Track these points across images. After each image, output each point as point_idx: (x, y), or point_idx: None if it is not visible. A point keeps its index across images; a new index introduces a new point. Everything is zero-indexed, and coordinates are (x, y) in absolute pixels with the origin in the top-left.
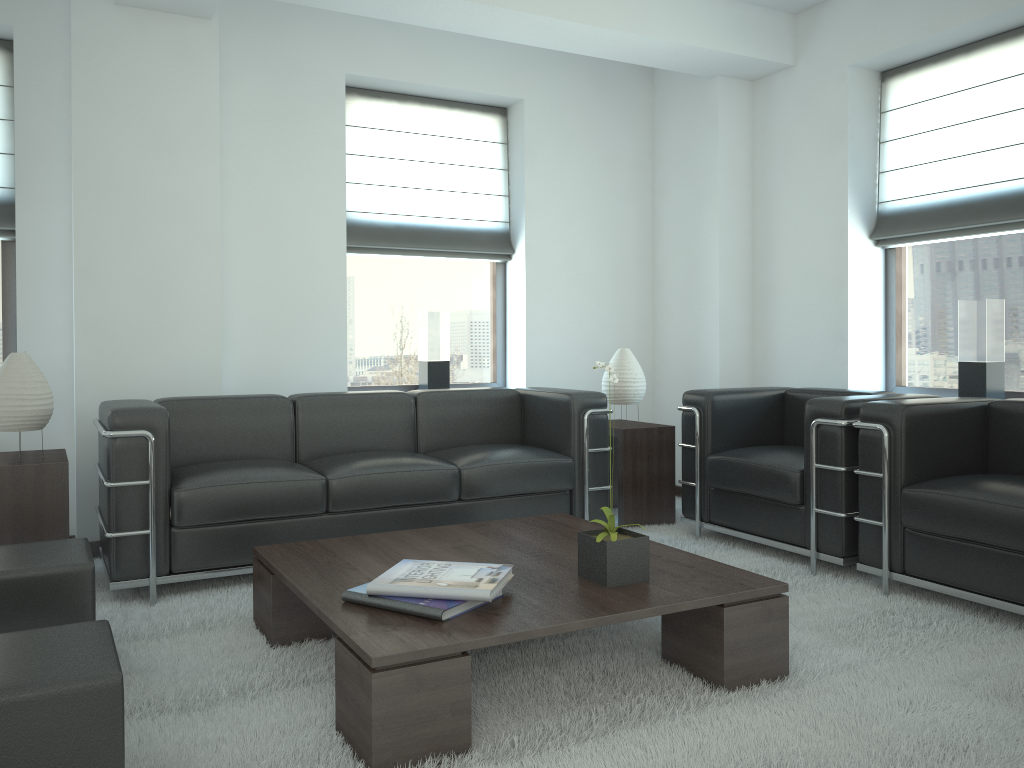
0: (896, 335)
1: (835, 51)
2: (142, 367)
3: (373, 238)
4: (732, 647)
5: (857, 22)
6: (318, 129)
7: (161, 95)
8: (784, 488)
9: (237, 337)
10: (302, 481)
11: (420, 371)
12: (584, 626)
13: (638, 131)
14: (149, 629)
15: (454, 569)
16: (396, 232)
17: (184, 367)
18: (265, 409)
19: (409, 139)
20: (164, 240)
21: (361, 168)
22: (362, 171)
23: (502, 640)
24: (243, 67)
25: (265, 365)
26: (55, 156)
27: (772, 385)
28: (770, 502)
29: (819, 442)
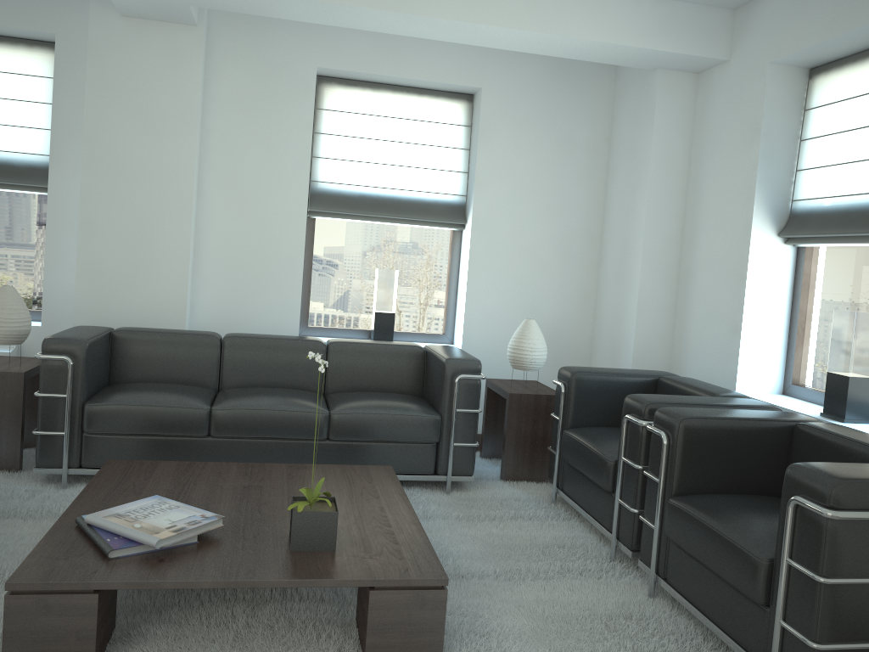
0: (797, 334)
1: (760, 48)
2: (125, 300)
3: (338, 205)
4: (377, 627)
5: (779, 19)
6: (290, 114)
7: (153, 87)
8: (600, 474)
9: (210, 281)
10: (188, 408)
11: (372, 319)
12: (214, 586)
13: (596, 117)
14: (33, 510)
15: (173, 512)
16: (360, 201)
17: (157, 302)
18: (196, 344)
19: (379, 121)
20: (148, 202)
21: (334, 146)
22: (334, 148)
23: (130, 586)
24: (230, 63)
25: (231, 305)
26: (80, 133)
27: (683, 366)
28: (595, 484)
29: (627, 437)
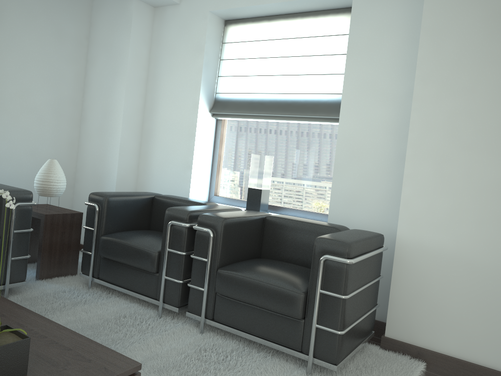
0: (217, 167)
1: (203, 1)
2: None
3: None
4: None
5: None
6: None
7: None
8: (147, 262)
9: None
10: None
11: None
12: None
13: (80, 20)
14: None
15: None
16: None
17: None
18: None
19: None
20: None
21: None
22: None
23: None
24: None
25: None
26: None
27: (147, 188)
28: (138, 269)
29: (172, 235)
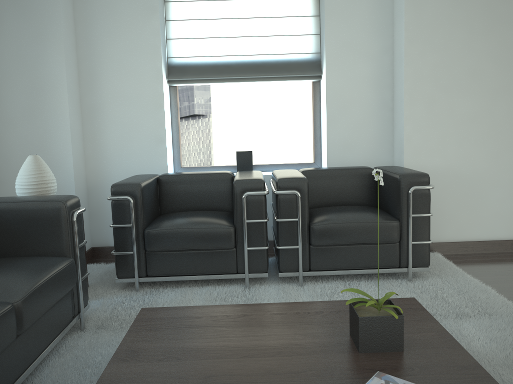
0: (179, 137)
1: None
2: None
3: None
4: None
5: None
6: None
7: None
8: (225, 240)
9: None
10: None
11: None
12: None
13: None
14: None
15: None
16: None
17: None
18: None
19: None
20: None
21: None
22: None
23: None
24: None
25: None
26: None
27: (104, 174)
28: (207, 251)
29: (248, 206)
